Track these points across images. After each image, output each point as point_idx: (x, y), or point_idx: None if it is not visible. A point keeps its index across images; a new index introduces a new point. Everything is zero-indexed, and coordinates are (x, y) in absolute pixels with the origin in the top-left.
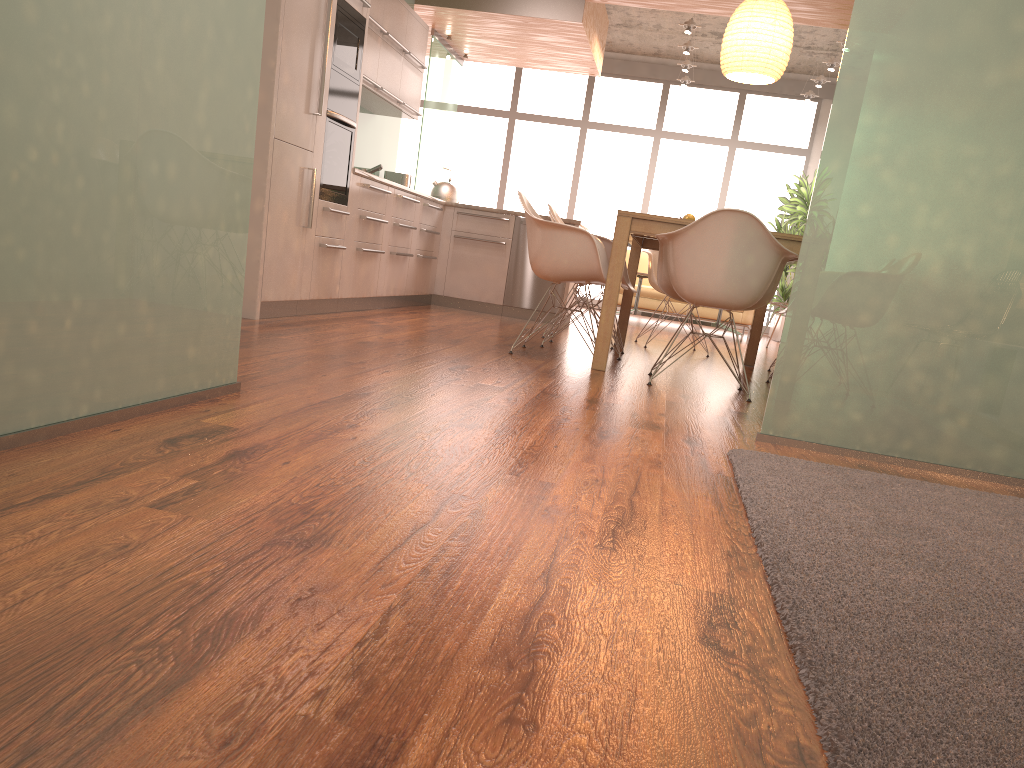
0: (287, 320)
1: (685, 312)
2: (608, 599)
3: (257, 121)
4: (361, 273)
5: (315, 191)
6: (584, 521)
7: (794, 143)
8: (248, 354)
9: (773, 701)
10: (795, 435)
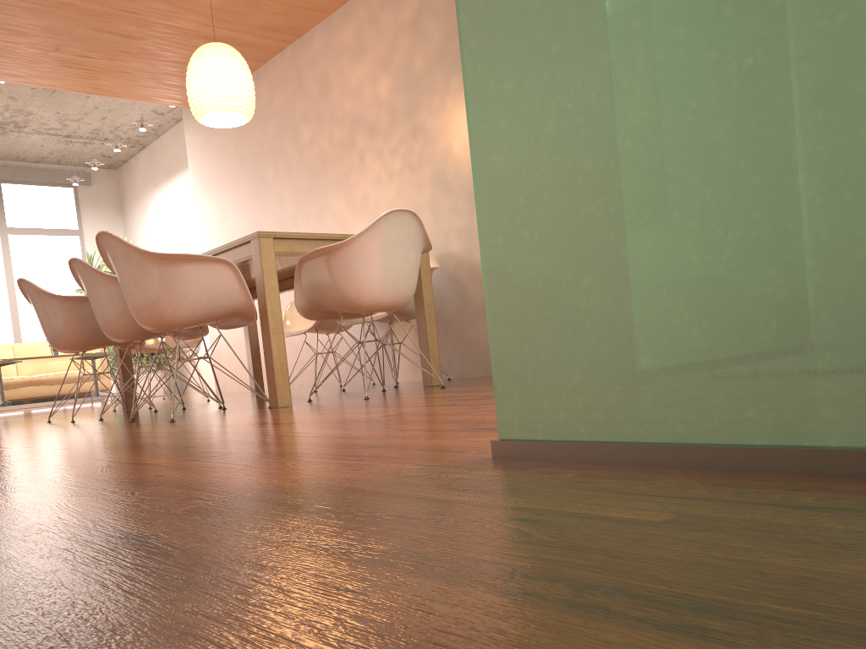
0: None
1: (42, 394)
2: None
3: None
4: None
5: None
6: None
7: (65, 225)
8: (139, 469)
9: None
10: None
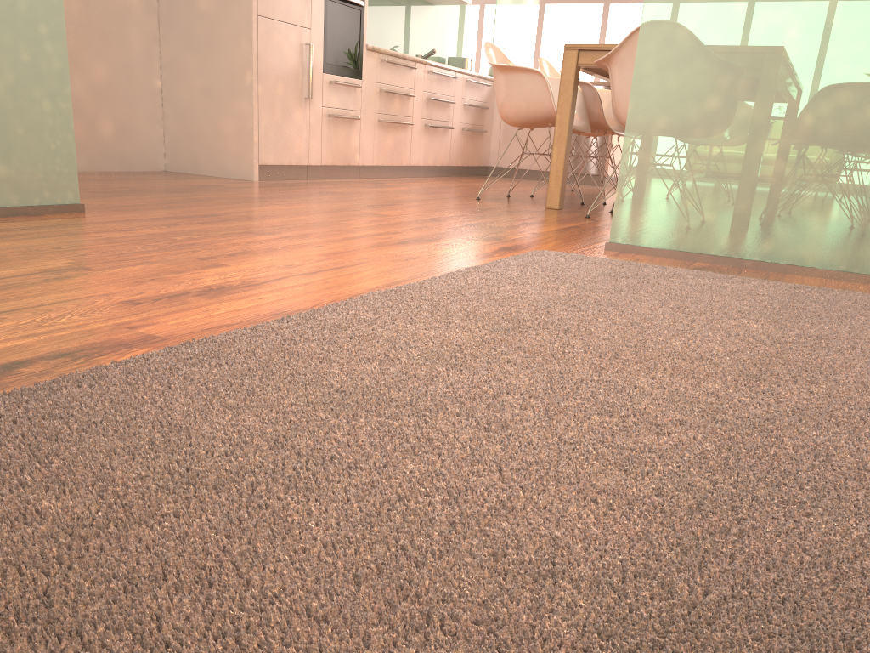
0: (287, 181)
1: None
2: None
3: (242, 2)
4: (387, 143)
5: (317, 65)
6: (172, 287)
7: None
8: (173, 196)
9: None
10: (645, 242)
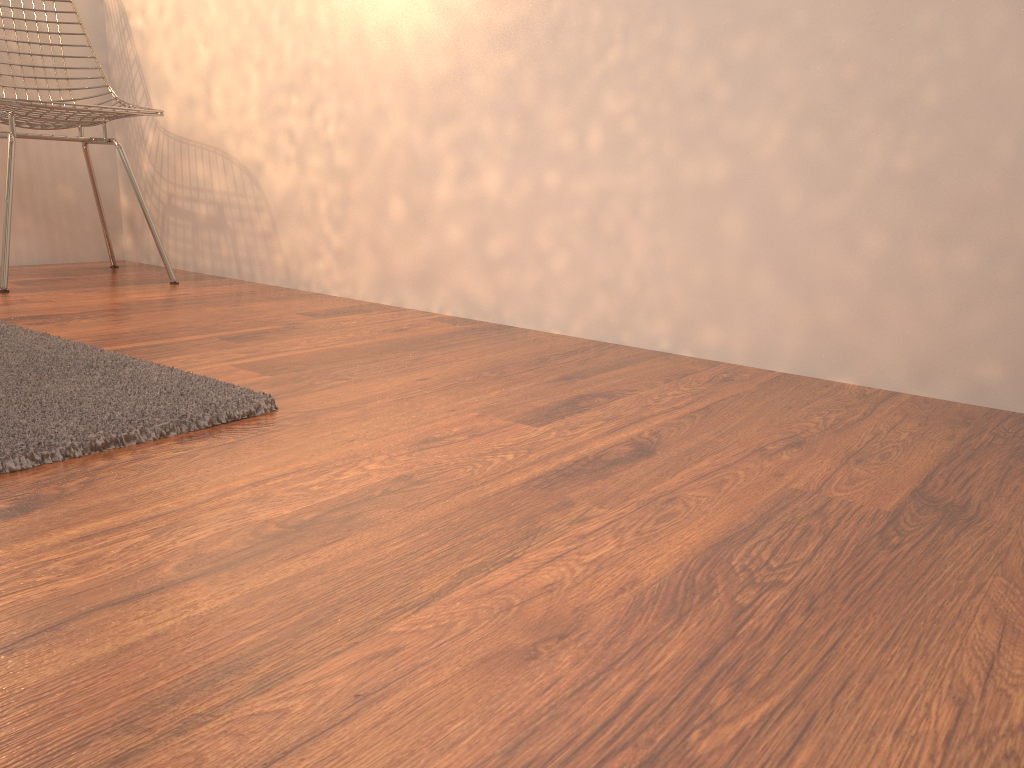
0: None
1: None
2: (4, 584)
3: None
4: None
5: None
6: None
7: None
8: None
9: (116, 462)
10: None
